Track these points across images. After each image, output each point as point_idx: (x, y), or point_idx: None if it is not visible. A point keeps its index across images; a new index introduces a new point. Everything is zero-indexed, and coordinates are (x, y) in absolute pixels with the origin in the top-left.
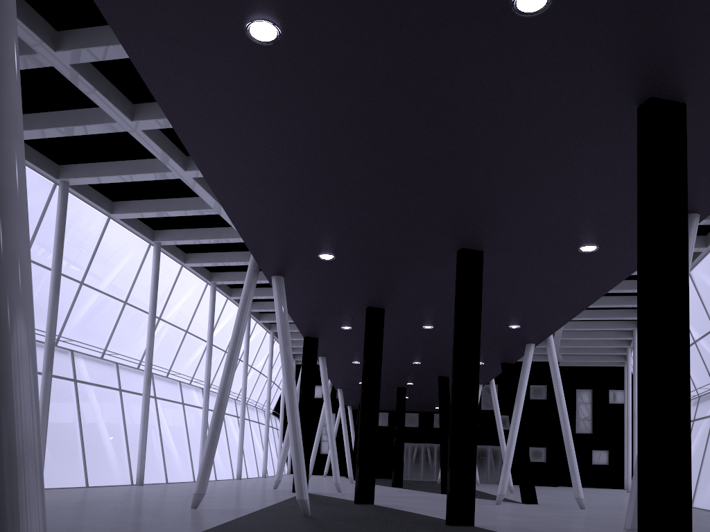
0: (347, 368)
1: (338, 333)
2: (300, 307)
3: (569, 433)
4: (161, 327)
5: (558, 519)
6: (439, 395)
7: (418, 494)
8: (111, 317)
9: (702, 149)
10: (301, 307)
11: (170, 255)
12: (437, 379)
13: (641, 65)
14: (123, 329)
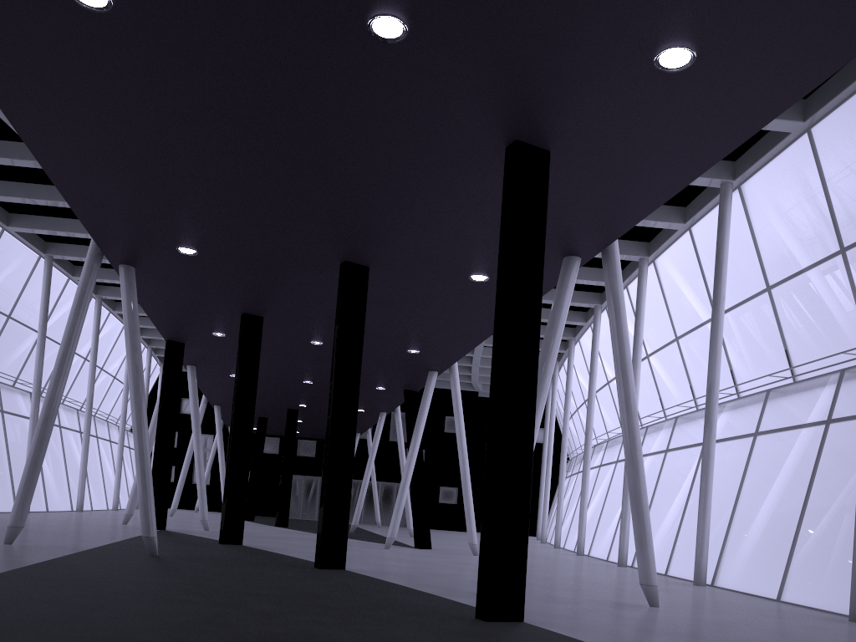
0: (224, 381)
1: (210, 340)
2: (159, 304)
3: (467, 474)
4: None
5: (442, 564)
6: None
7: (302, 536)
8: None
9: (572, 196)
10: (160, 305)
11: None
12: None
13: (502, 108)
14: None
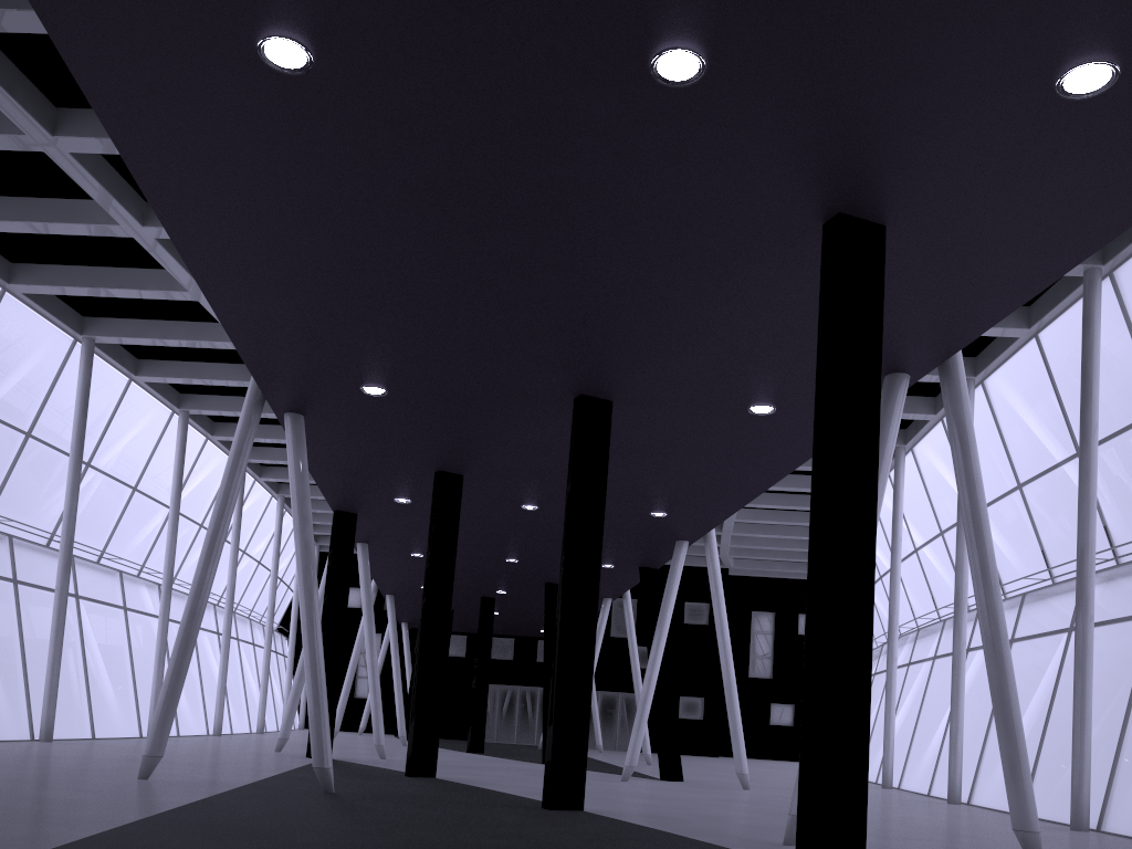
0: (403, 563)
1: (390, 508)
2: (329, 464)
3: (732, 678)
4: (90, 478)
5: (708, 802)
6: (546, 612)
7: (506, 765)
8: (1, 457)
9: (909, 288)
10: (331, 464)
11: (111, 361)
12: (544, 588)
13: (825, 169)
14: (22, 478)
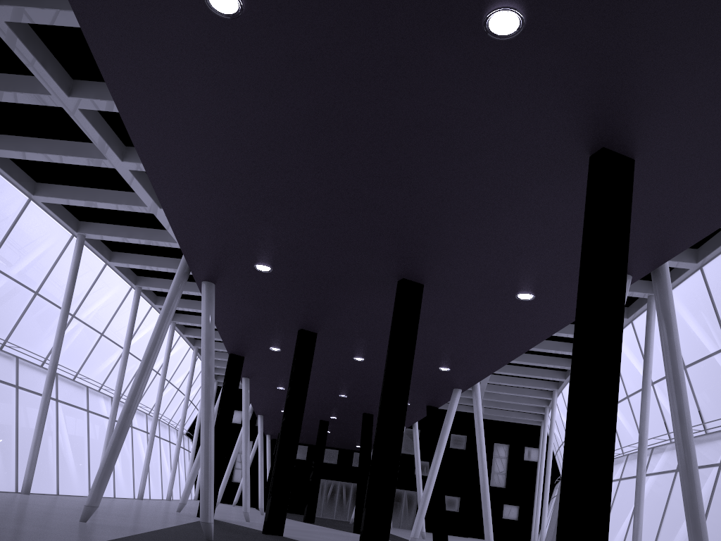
0: (271, 393)
1: (266, 354)
2: (229, 320)
3: (486, 482)
4: (75, 327)
5: None
6: (362, 432)
7: (329, 531)
8: (19, 308)
9: (642, 209)
10: (230, 320)
11: (95, 251)
12: (362, 416)
13: (598, 112)
14: (31, 323)
